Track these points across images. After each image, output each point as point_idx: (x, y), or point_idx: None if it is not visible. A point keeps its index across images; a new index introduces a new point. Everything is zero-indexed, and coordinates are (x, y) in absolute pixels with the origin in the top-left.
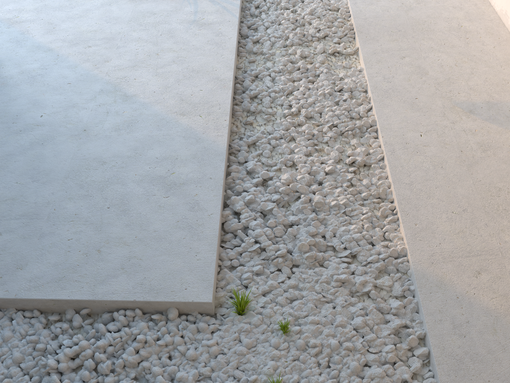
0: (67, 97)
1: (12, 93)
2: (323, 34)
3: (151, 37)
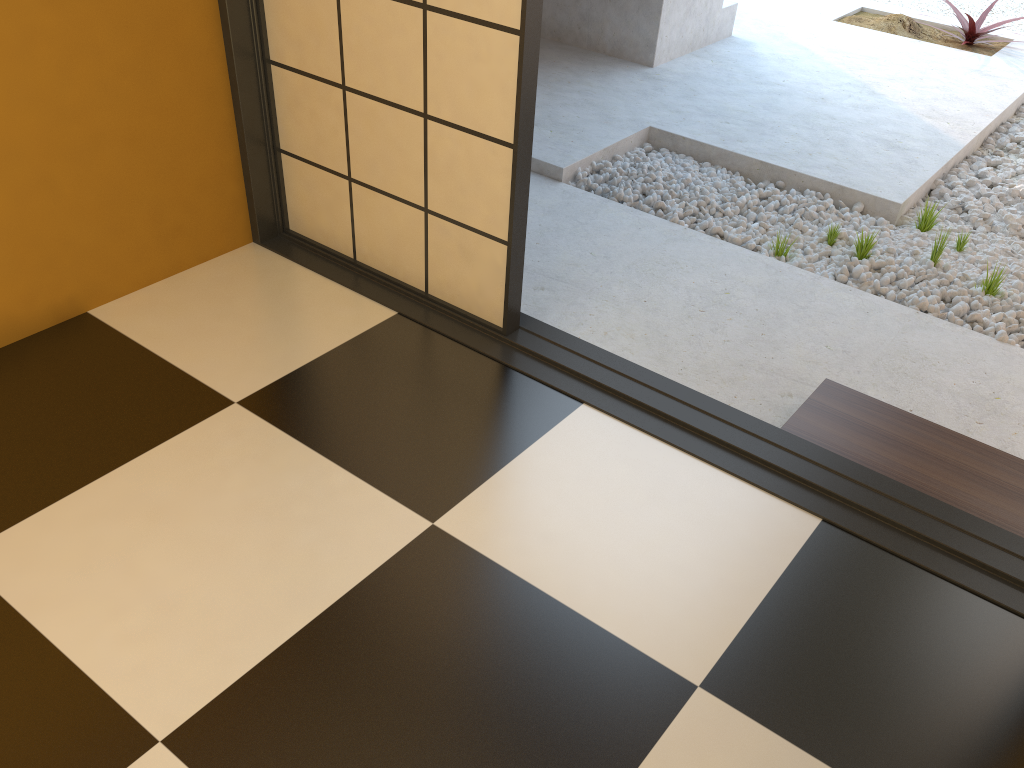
0: (812, 78)
1: (760, 62)
2: None
3: (920, 68)
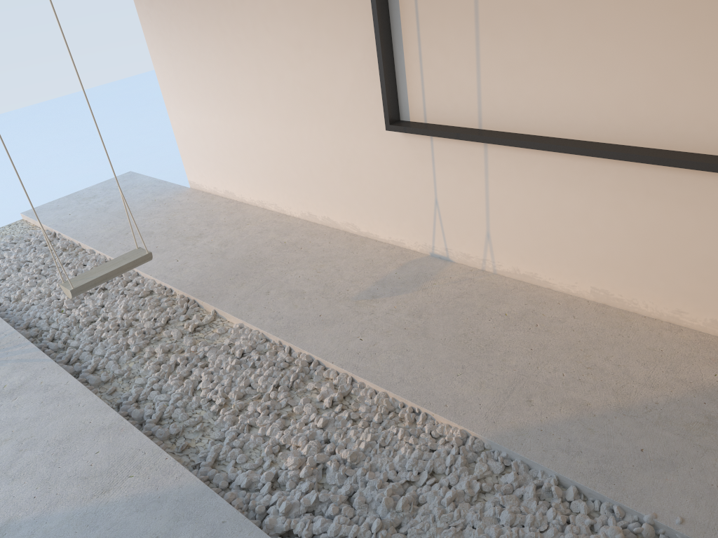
0: None
1: None
2: (165, 319)
3: None
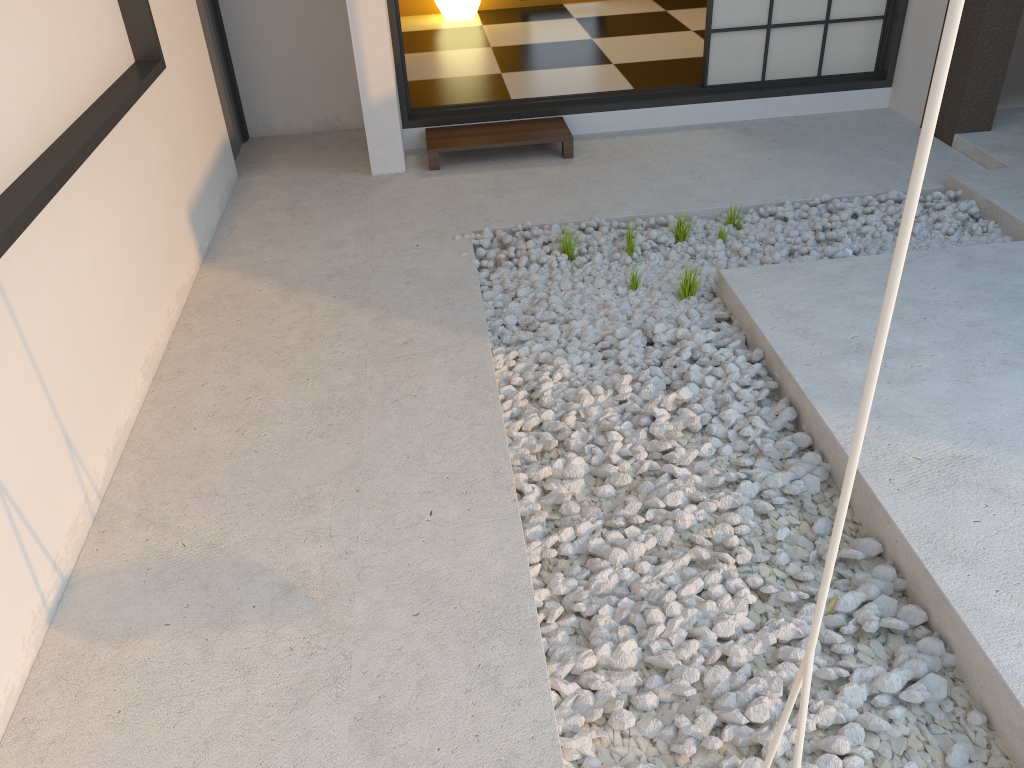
0: None
1: None
2: None
3: None
